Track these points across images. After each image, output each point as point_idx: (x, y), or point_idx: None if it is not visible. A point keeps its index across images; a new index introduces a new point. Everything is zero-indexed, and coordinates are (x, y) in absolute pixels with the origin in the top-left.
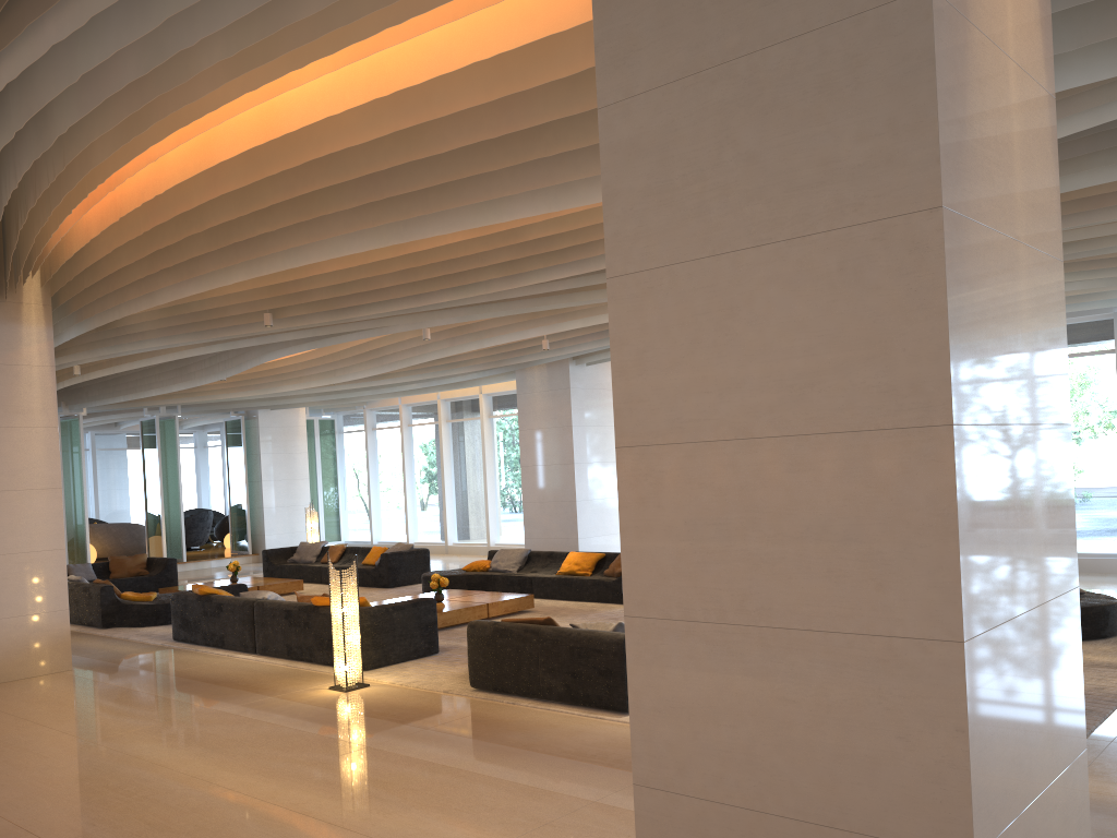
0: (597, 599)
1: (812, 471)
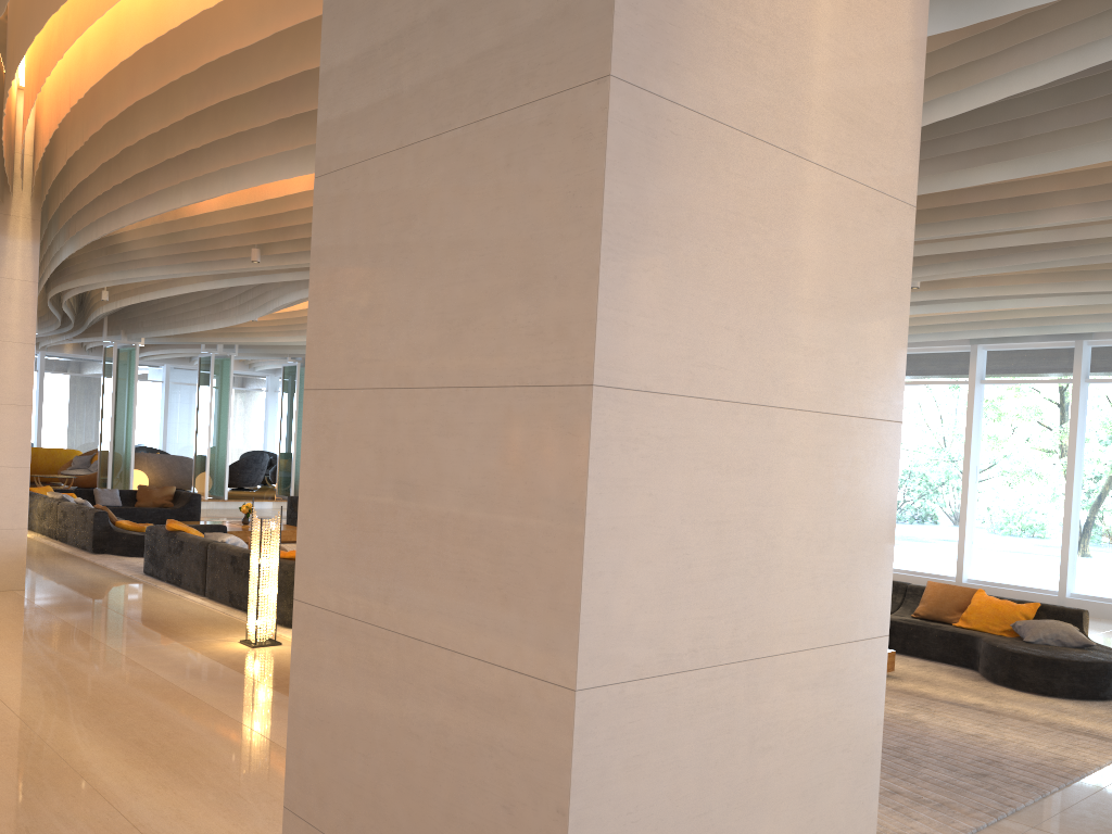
0: None
1: (459, 437)
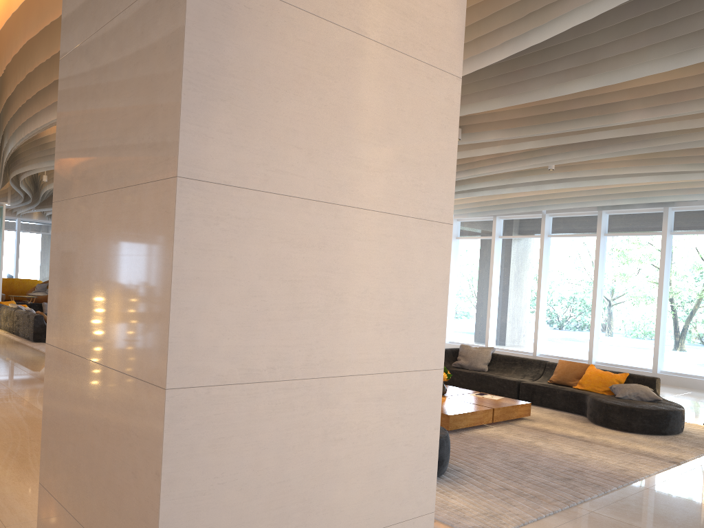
0: None
1: (117, 222)
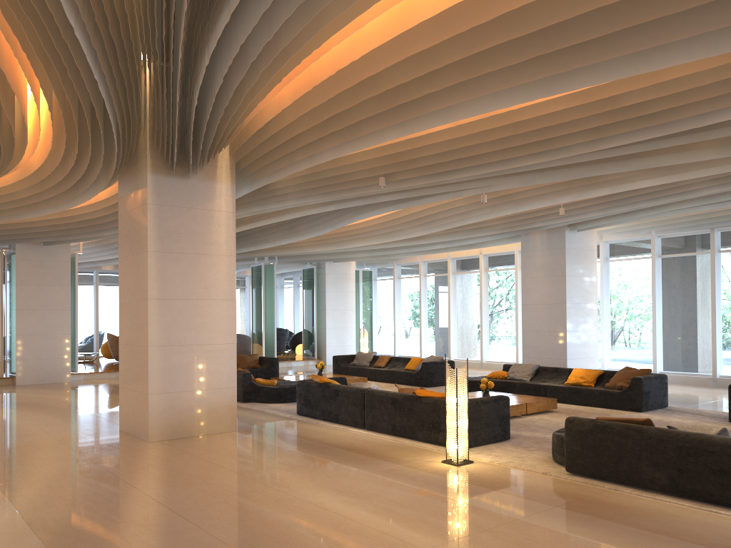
0: (603, 405)
1: None
